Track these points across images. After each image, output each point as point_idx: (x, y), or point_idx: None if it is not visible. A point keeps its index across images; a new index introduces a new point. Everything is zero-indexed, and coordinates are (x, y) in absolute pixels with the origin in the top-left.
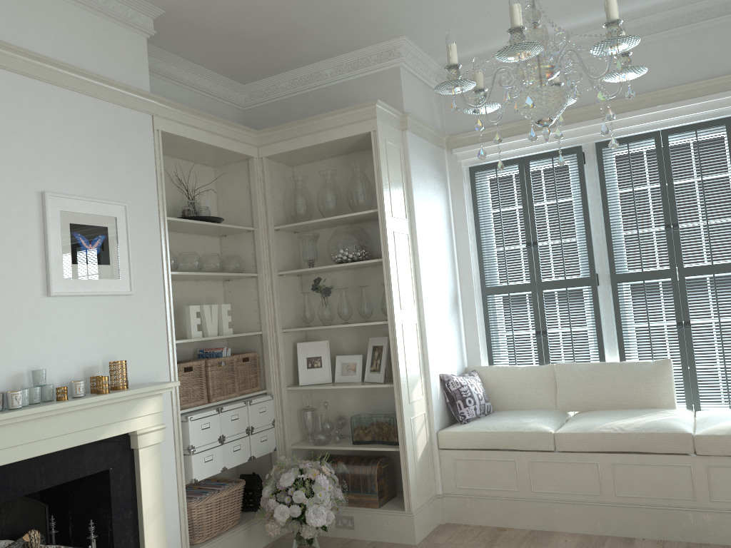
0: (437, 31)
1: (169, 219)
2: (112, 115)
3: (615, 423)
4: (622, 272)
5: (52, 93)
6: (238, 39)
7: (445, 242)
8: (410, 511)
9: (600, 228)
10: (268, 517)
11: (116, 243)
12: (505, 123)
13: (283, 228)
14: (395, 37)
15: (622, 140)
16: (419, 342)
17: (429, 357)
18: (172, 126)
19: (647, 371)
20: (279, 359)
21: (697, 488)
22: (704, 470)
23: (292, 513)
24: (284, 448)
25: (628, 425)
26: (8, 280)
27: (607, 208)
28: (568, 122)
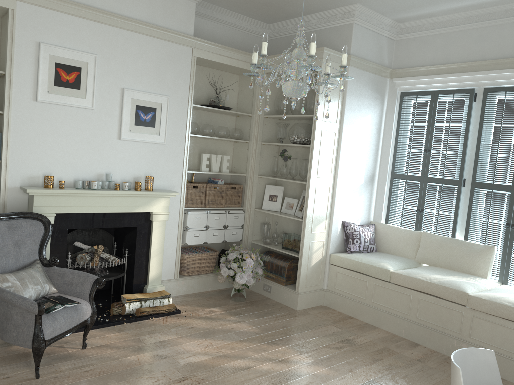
0: (379, 1)
1: (195, 106)
2: (168, 48)
3: (431, 275)
4: (482, 182)
5: (135, 37)
6: (254, 1)
7: (371, 140)
8: (297, 291)
9: (474, 148)
10: (219, 272)
11: (159, 117)
12: (429, 65)
13: (269, 117)
14: (351, 3)
15: (502, 88)
16: (329, 199)
17: (335, 209)
18: (204, 54)
19: (476, 250)
20: (252, 192)
21: (463, 327)
22: (470, 318)
23: (229, 273)
24: (247, 241)
25: (436, 278)
26: (101, 130)
27: (480, 135)
28: (470, 70)
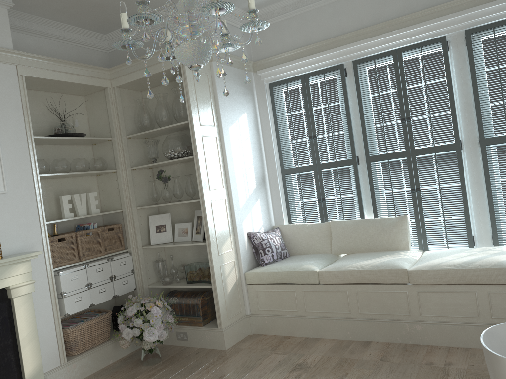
0: None
1: (37, 137)
2: None
3: (360, 263)
4: (375, 154)
5: None
6: (84, 3)
7: (253, 139)
8: (221, 328)
9: (358, 123)
10: (120, 336)
11: None
12: (291, 49)
13: (133, 137)
14: None
15: (370, 58)
16: (228, 211)
17: (236, 221)
18: (34, 72)
19: (390, 224)
20: (135, 228)
21: (411, 307)
22: (415, 294)
23: (134, 333)
24: (143, 287)
25: (367, 264)
26: None
27: (362, 109)
28: (334, 46)
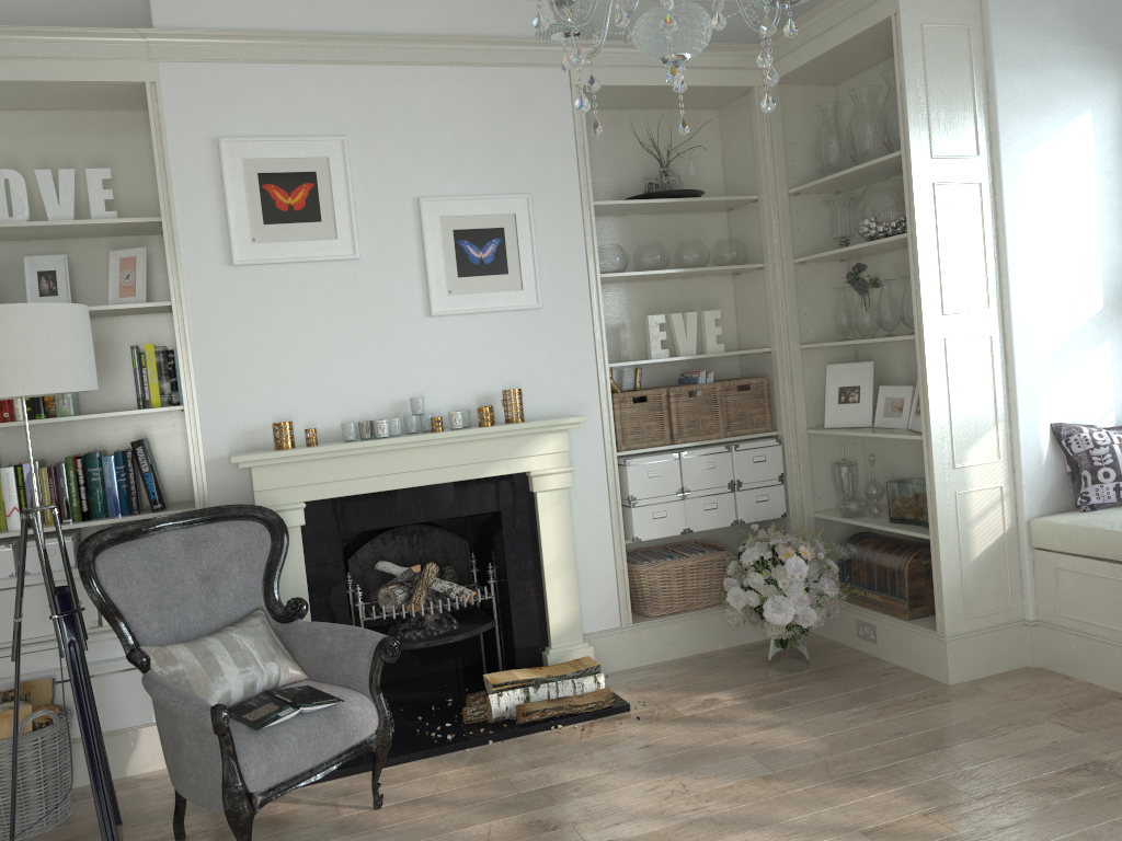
0: None
1: (603, 204)
2: (507, 82)
3: None
4: None
5: (426, 77)
6: None
7: (1106, 183)
8: (943, 633)
9: None
10: (726, 601)
11: (515, 247)
12: None
13: (802, 191)
14: None
15: None
16: (997, 368)
17: (1019, 394)
18: (601, 75)
19: None
20: (793, 388)
21: None
22: None
23: (747, 600)
24: (802, 515)
25: None
26: (384, 301)
27: None
28: None
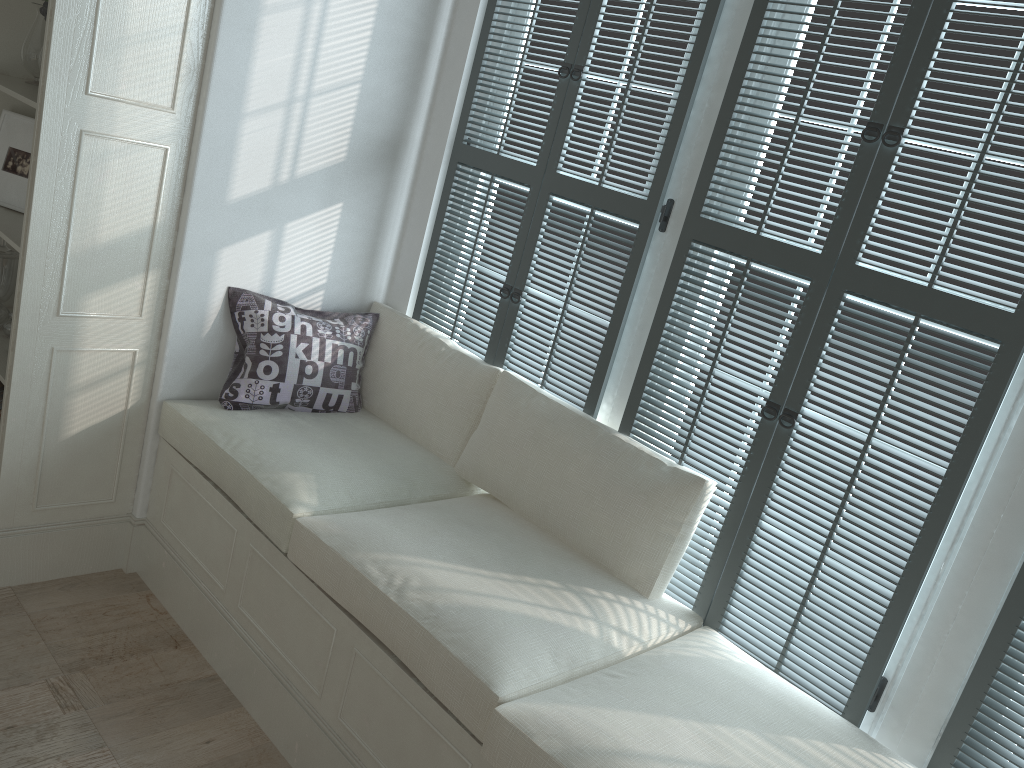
0: None
1: None
2: None
3: (423, 567)
4: (727, 222)
5: None
6: None
7: (396, 1)
8: None
9: (728, 81)
10: None
11: None
12: None
13: None
14: None
15: None
16: (168, 196)
17: (189, 239)
18: None
19: (639, 483)
20: None
21: None
22: None
23: None
24: None
25: (428, 589)
26: None
27: (757, 26)
28: None
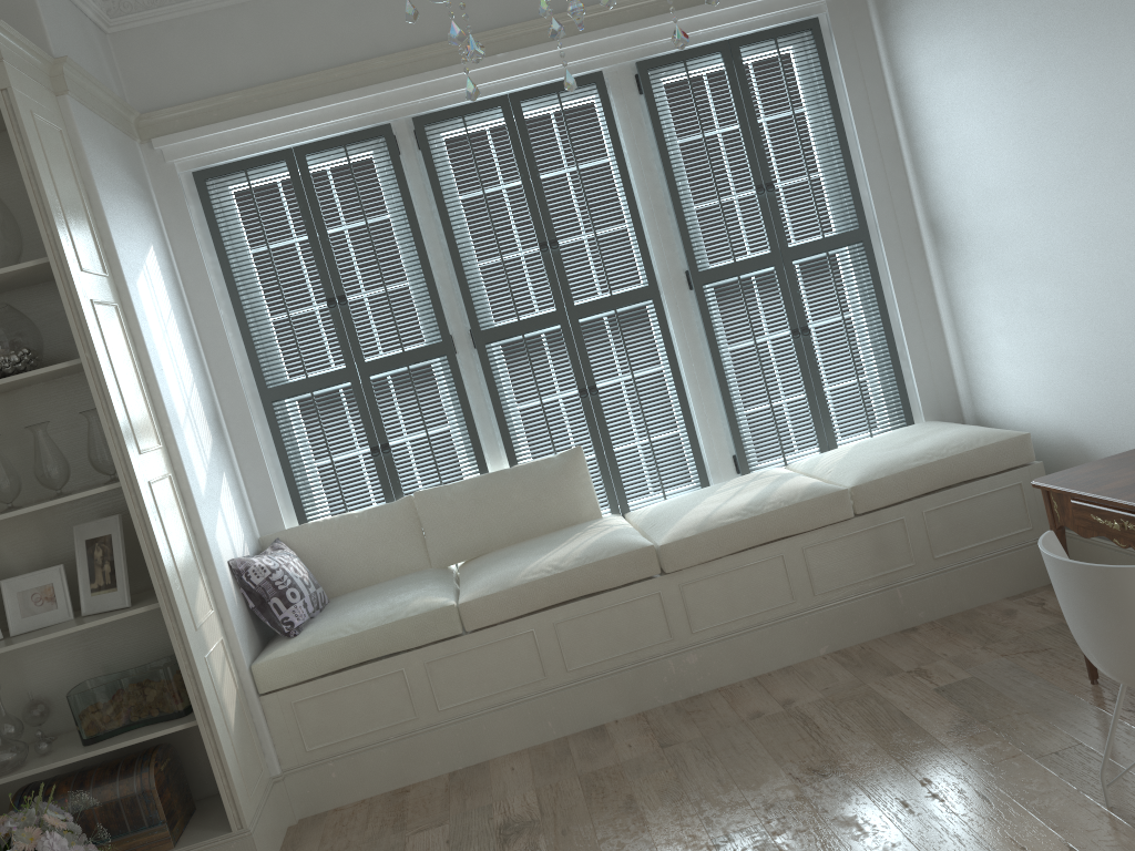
0: None
1: None
2: None
3: (543, 561)
4: (489, 327)
5: None
6: None
7: (179, 317)
8: (244, 827)
9: (442, 260)
10: None
11: None
12: (247, 87)
13: None
14: None
15: (454, 111)
16: (183, 510)
17: (207, 534)
18: None
19: (554, 472)
20: None
21: (672, 621)
22: (677, 593)
23: None
24: None
25: (563, 559)
26: None
27: (450, 226)
28: (361, 83)
